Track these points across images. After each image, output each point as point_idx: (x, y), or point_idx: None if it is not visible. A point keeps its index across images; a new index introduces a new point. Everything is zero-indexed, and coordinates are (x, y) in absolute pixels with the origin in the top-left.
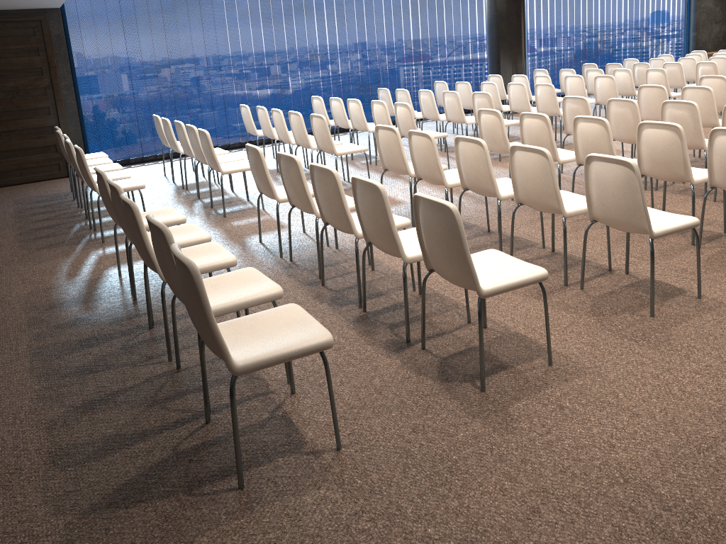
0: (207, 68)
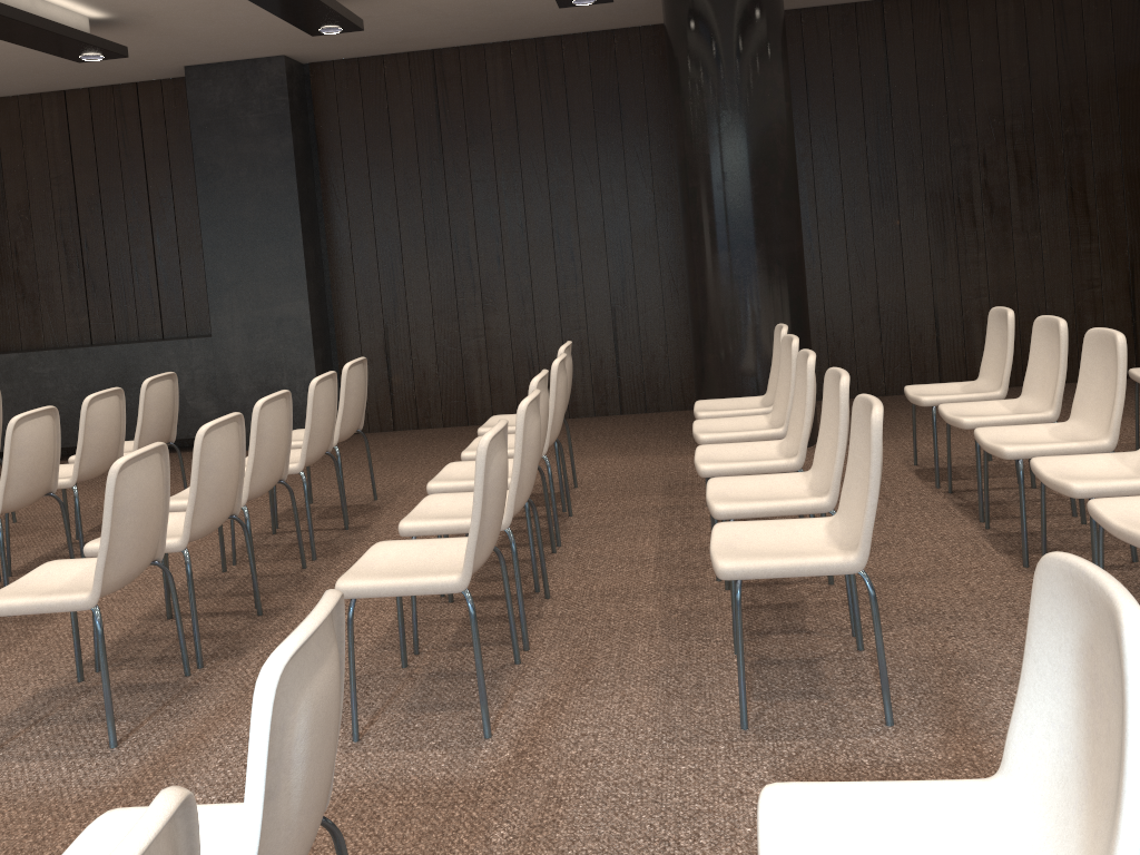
0: None
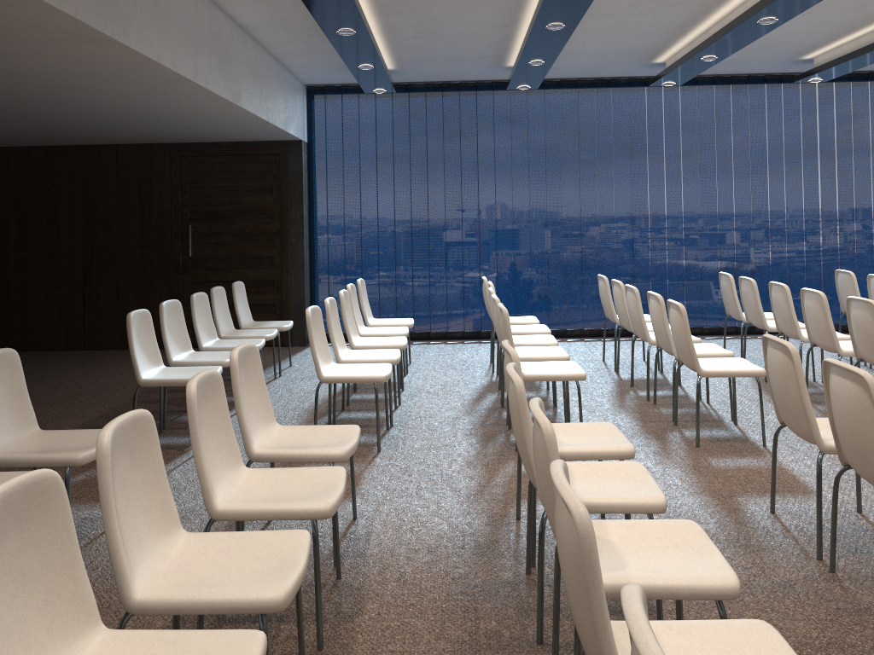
0: (478, 223)
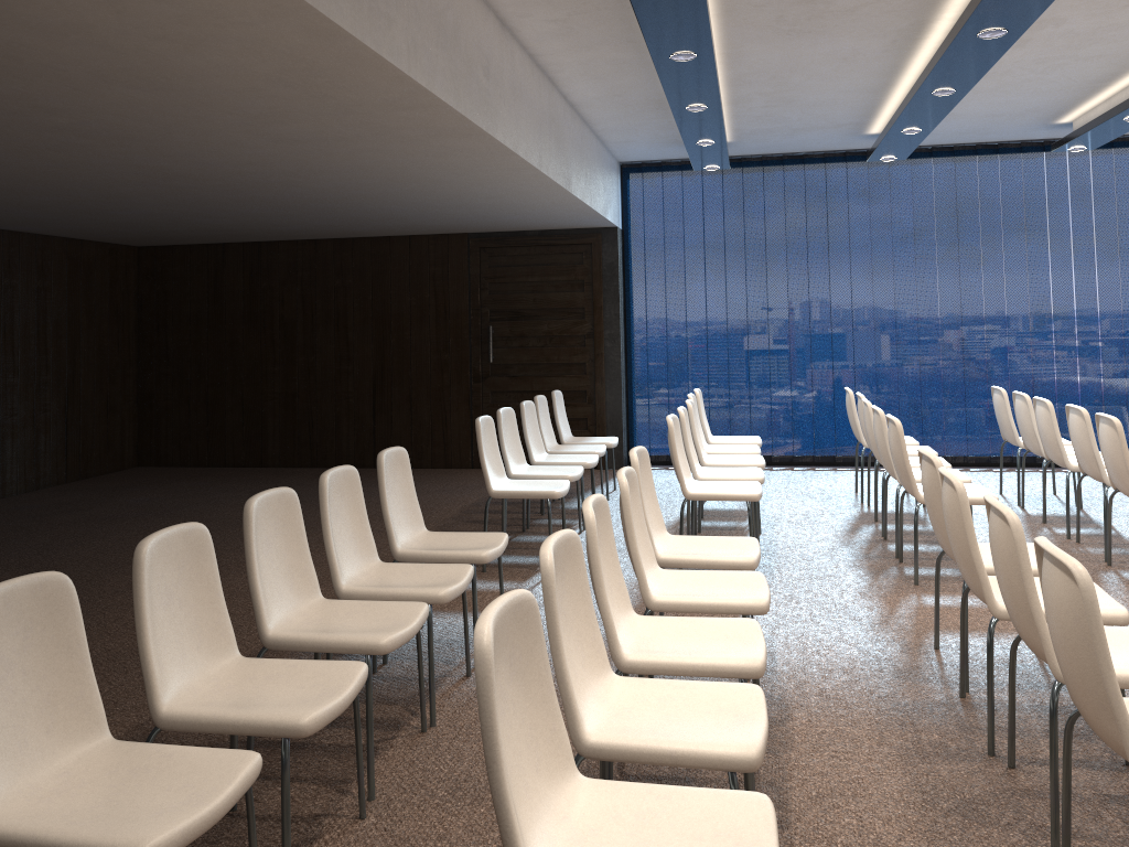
0: (830, 323)
